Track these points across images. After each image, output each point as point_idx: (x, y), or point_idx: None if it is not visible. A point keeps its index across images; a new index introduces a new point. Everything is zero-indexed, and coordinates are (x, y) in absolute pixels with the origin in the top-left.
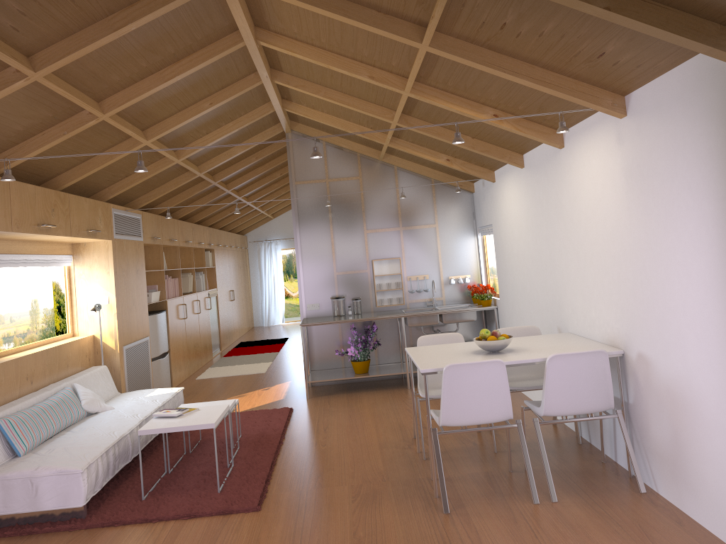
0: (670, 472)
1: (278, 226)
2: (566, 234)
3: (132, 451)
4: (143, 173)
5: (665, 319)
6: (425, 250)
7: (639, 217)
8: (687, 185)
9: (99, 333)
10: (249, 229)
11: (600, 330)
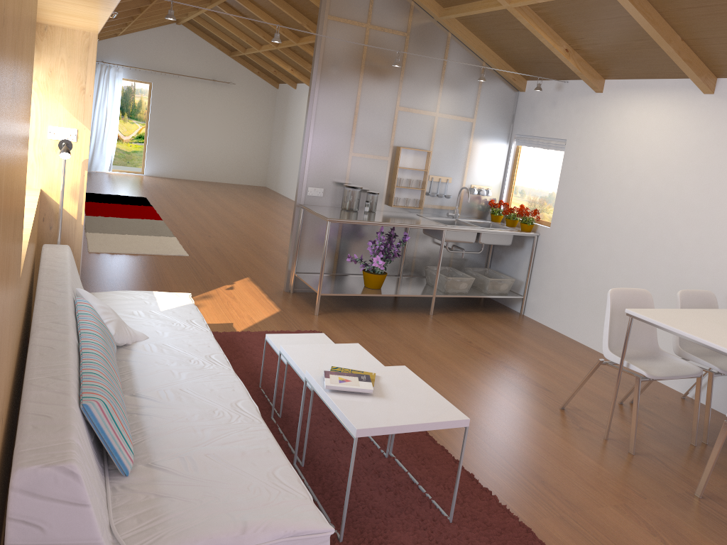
0: None
1: (123, 48)
2: None
3: None
4: None
5: None
6: (455, 148)
7: None
8: None
9: (52, 188)
10: None
11: None
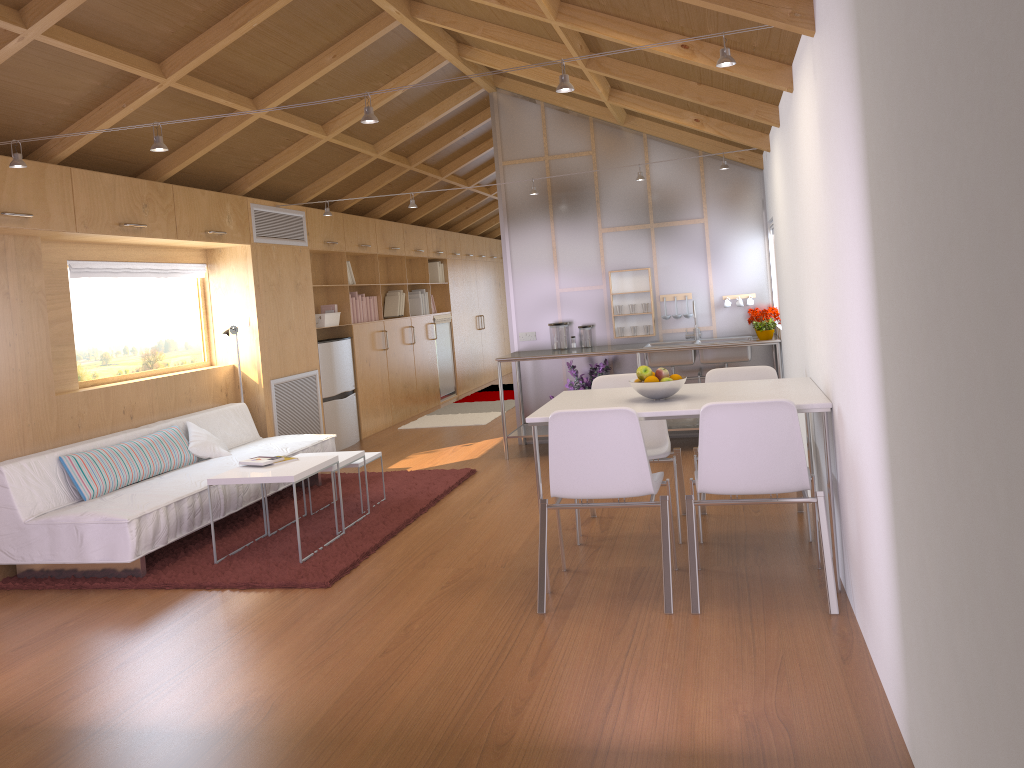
0: (859, 587)
1: None
2: (801, 226)
3: (228, 506)
4: (285, 156)
5: (846, 354)
6: (686, 257)
7: (828, 194)
8: (845, 138)
9: (240, 362)
10: None
11: (821, 373)
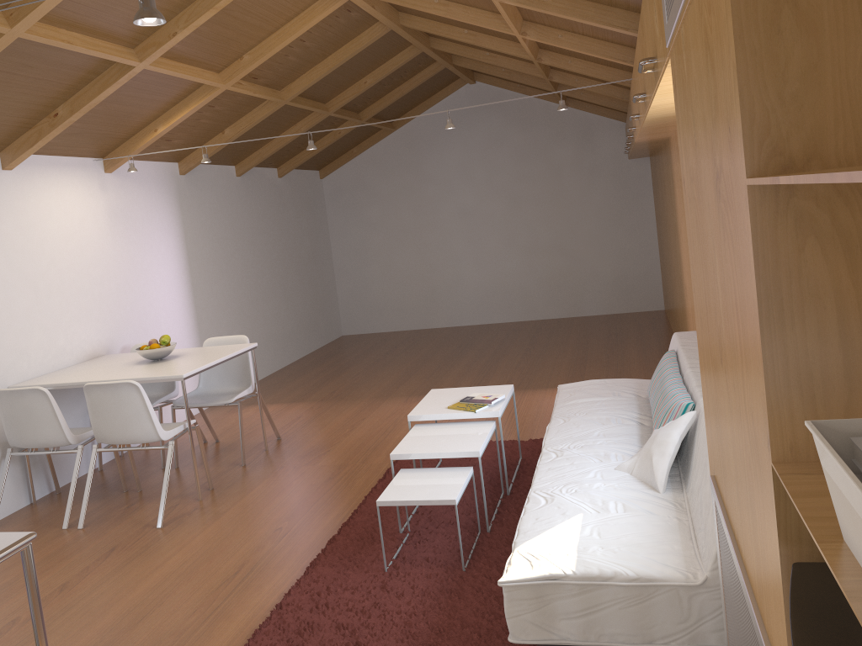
0: None
1: None
2: (9, 266)
3: None
4: None
5: (146, 311)
6: None
7: (123, 245)
8: (159, 227)
9: None
10: None
11: (73, 353)
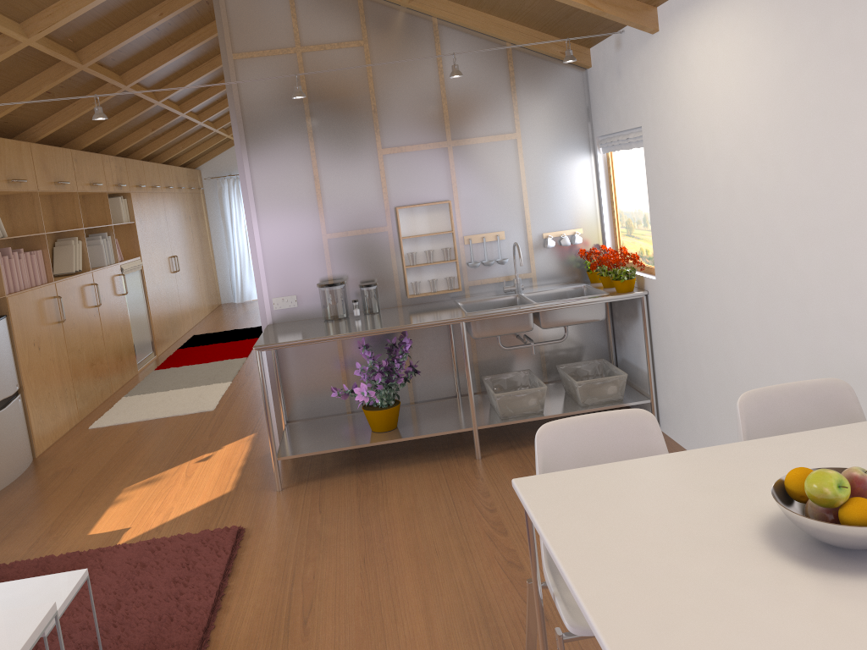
0: None
1: None
2: None
3: None
4: None
5: None
6: (496, 184)
7: None
8: None
9: None
10: (204, 159)
11: None
